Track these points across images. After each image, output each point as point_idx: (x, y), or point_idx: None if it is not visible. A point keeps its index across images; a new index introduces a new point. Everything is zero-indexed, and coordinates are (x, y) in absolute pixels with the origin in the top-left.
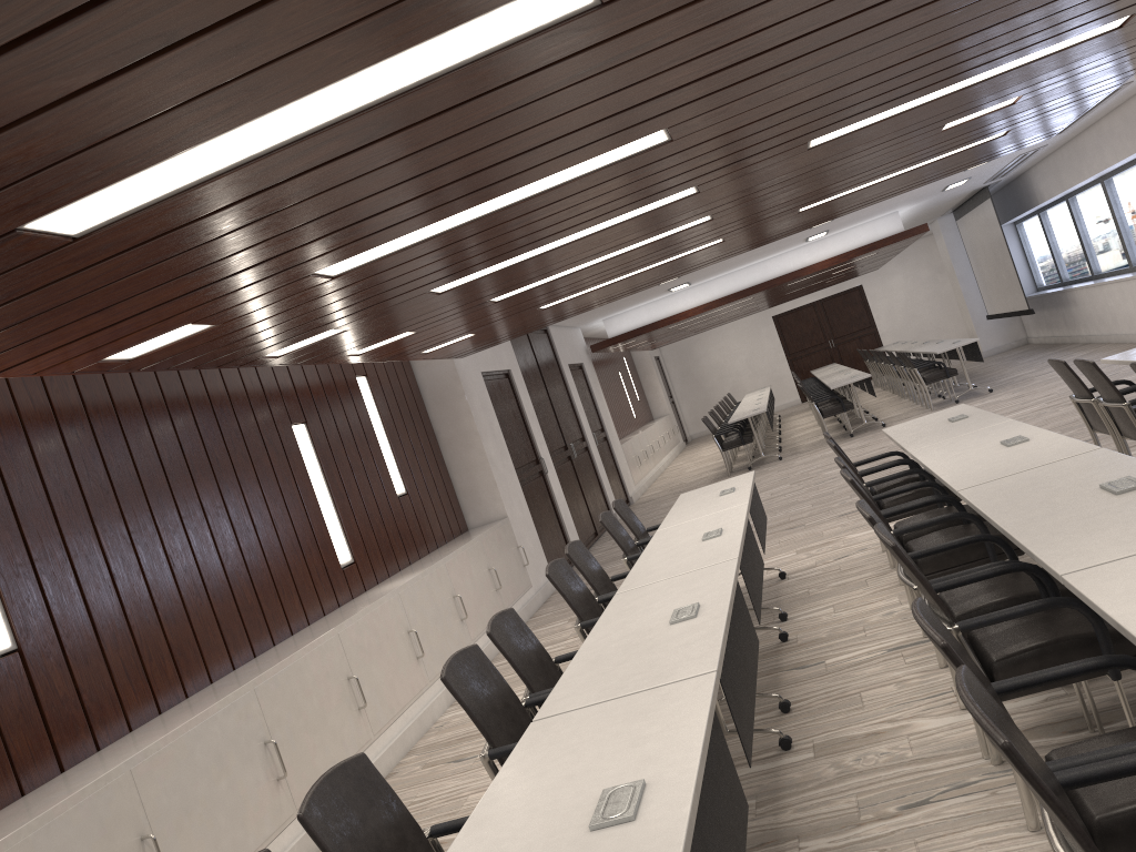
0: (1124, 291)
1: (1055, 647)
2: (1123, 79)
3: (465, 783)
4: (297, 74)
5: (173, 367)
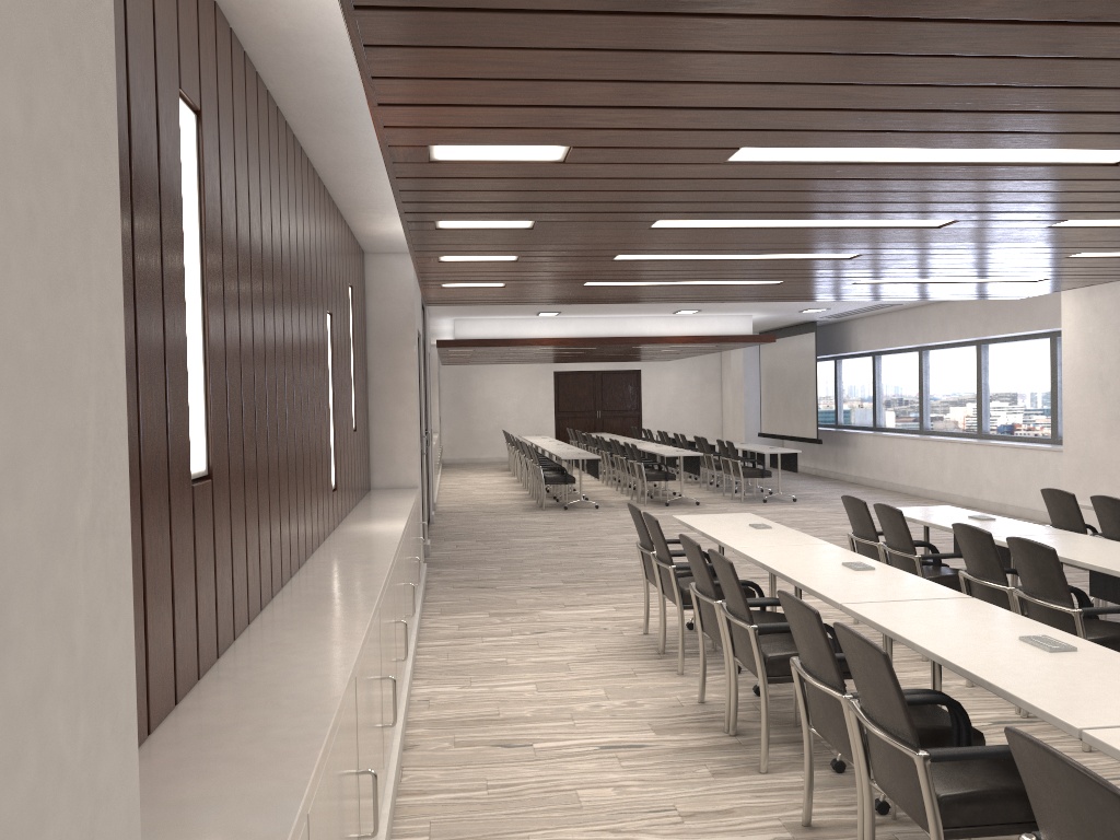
0: (917, 448)
1: None
2: None
3: (551, 775)
4: None
5: (404, 192)
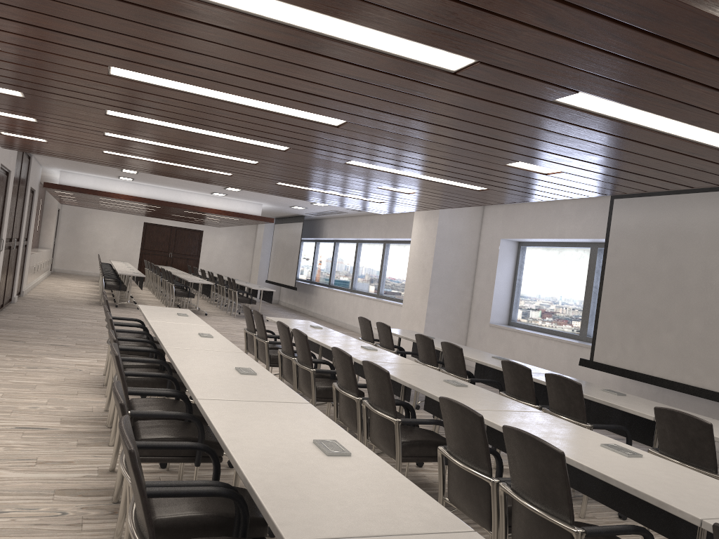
0: (346, 299)
1: (427, 443)
2: (439, 208)
3: None
4: (360, 12)
5: None
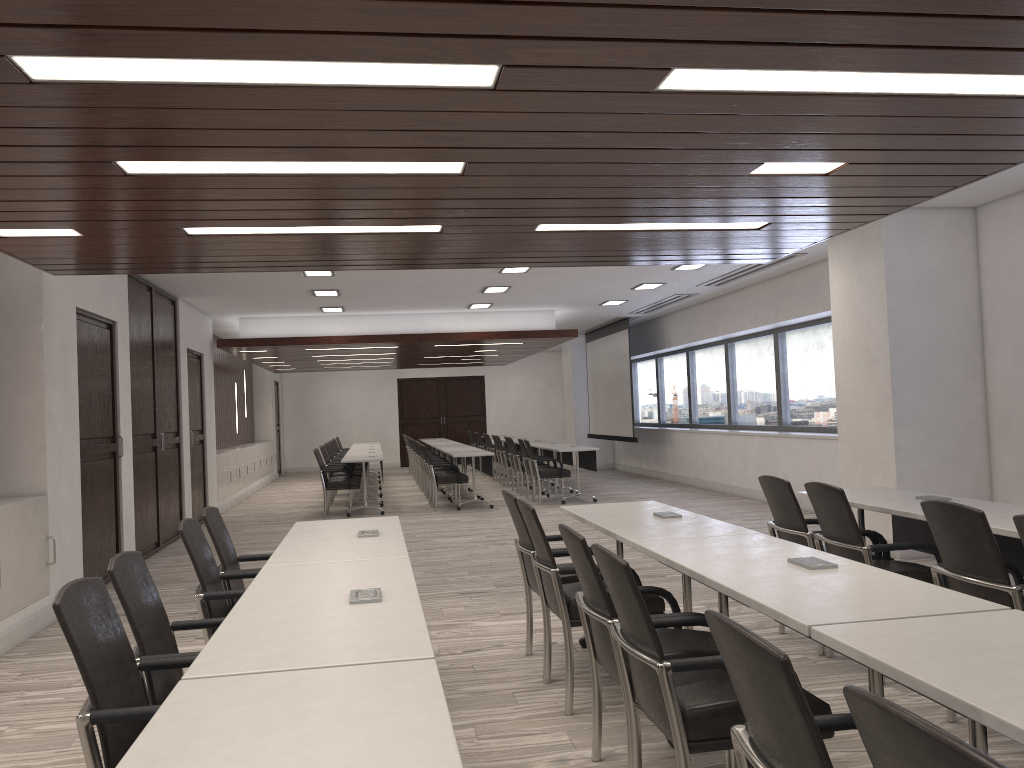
0: (723, 443)
1: None
2: (898, 207)
3: None
4: None
5: None
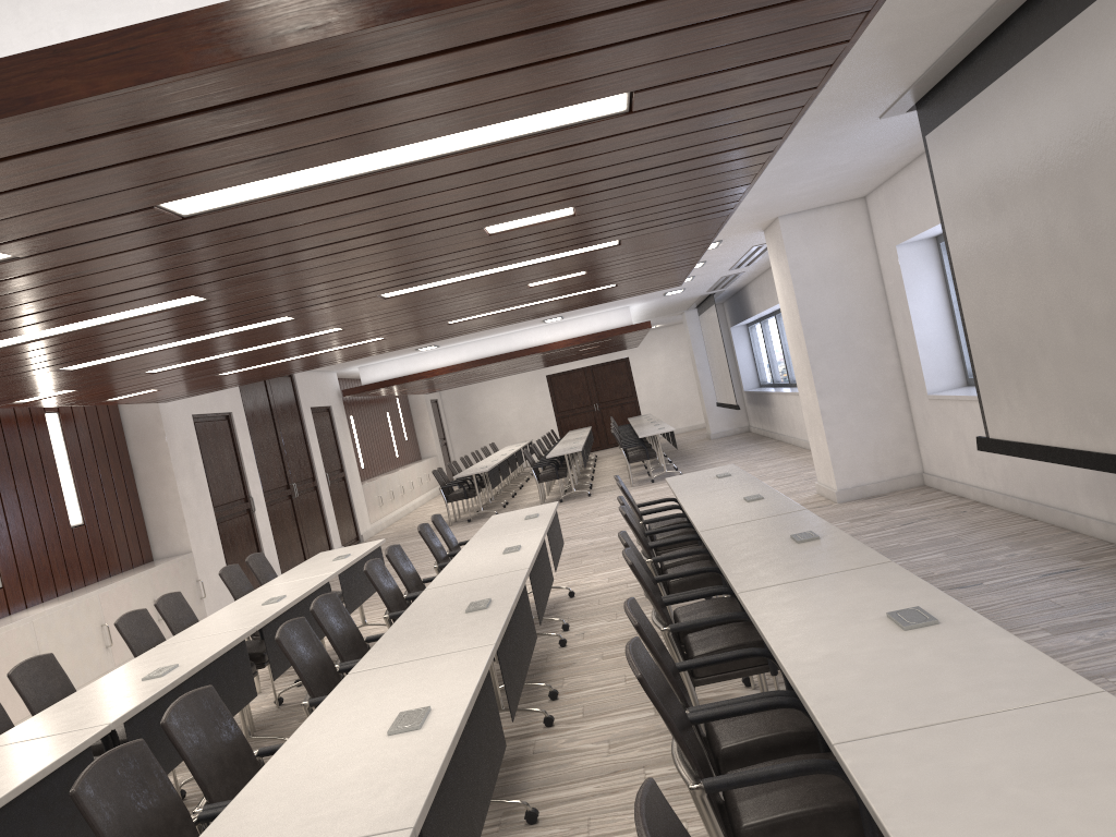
0: (797, 403)
1: None
2: (691, 261)
3: None
4: None
5: None
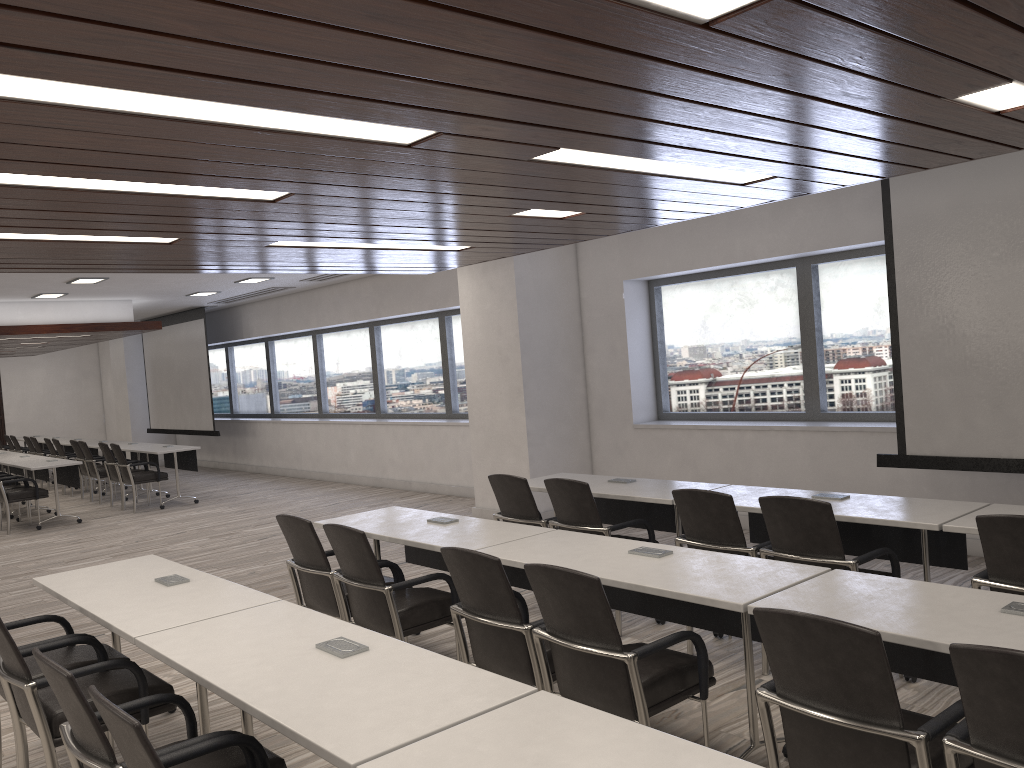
0: (320, 432)
1: None
2: (577, 241)
3: None
4: None
5: None
